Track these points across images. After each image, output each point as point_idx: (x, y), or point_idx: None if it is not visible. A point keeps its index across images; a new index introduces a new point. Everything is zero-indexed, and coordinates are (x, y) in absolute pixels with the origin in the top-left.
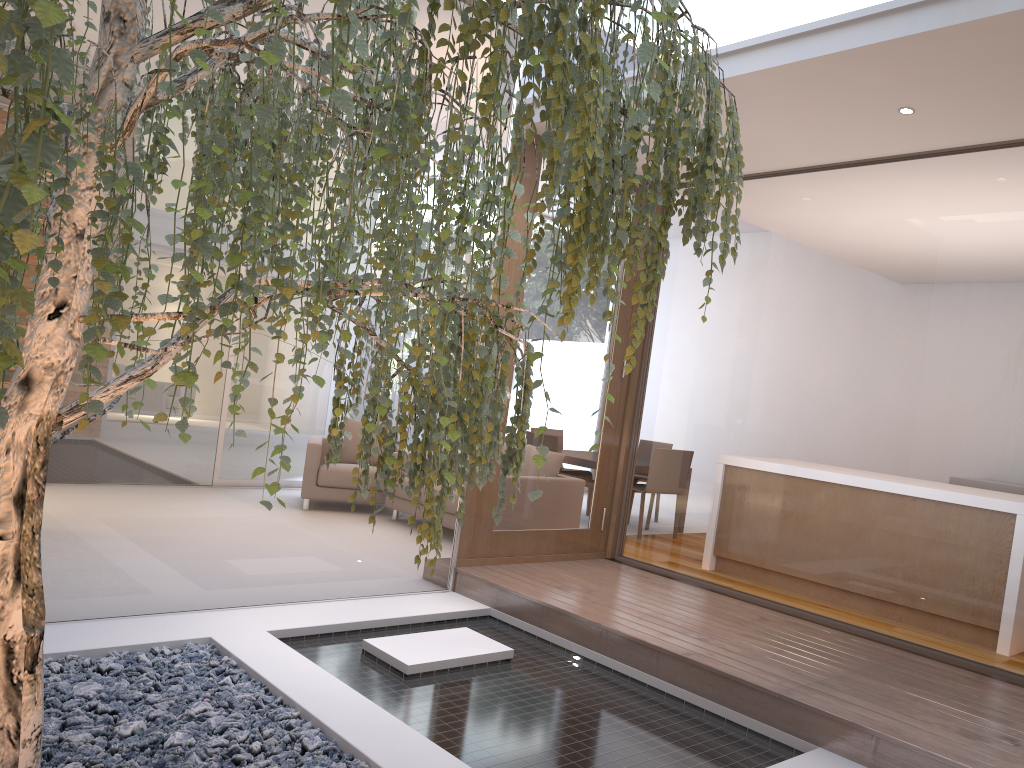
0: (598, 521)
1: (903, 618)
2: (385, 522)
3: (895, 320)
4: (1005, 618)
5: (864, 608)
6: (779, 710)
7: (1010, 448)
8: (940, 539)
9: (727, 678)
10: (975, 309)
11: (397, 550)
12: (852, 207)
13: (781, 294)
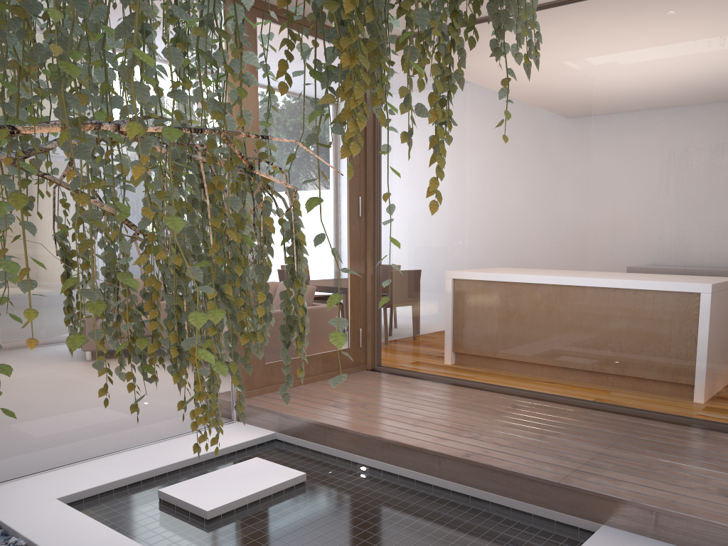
0: (356, 340)
1: (632, 391)
2: (162, 373)
3: (599, 142)
4: (719, 382)
5: (597, 386)
6: (561, 497)
7: (712, 242)
8: (657, 324)
9: (508, 473)
10: (670, 126)
11: (178, 395)
12: (549, 45)
13: (493, 129)
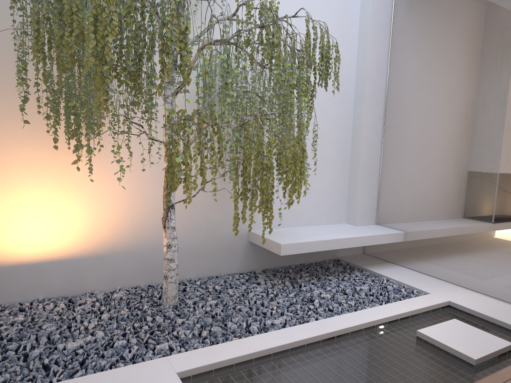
0: None
1: None
2: None
3: None
4: None
5: None
6: None
7: None
8: None
9: None
10: None
11: None
12: None
13: None
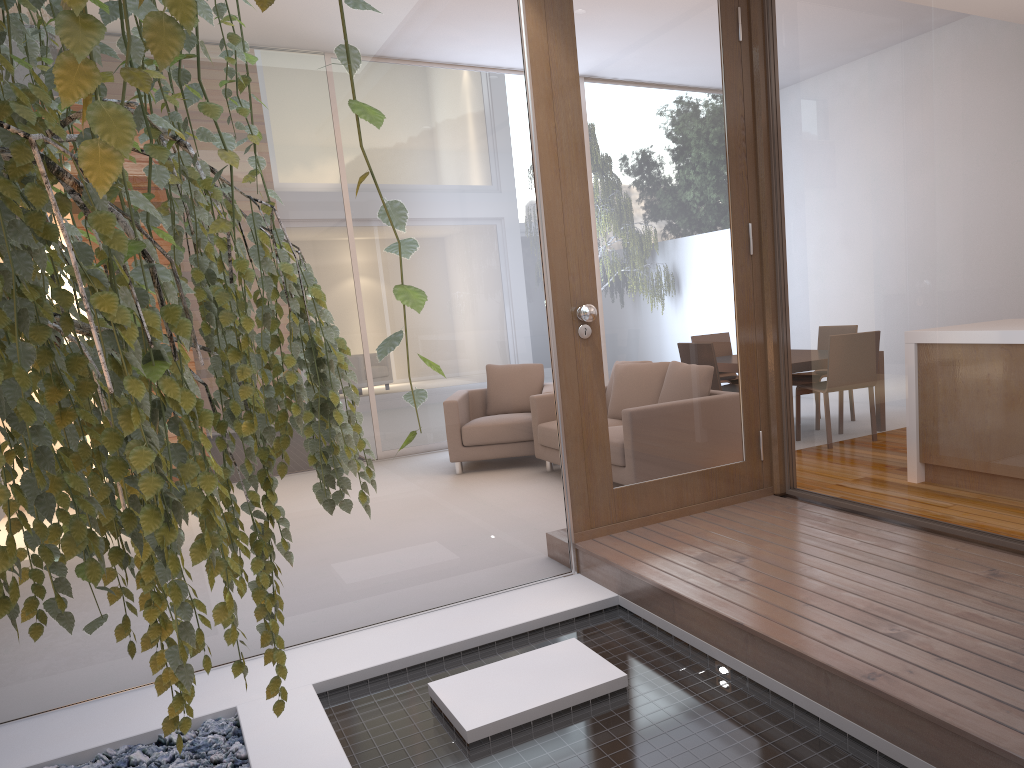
0: (755, 449)
1: None
2: (466, 505)
3: None
4: None
5: None
6: None
7: None
8: None
9: (939, 725)
10: None
11: (491, 536)
12: None
13: (949, 72)
